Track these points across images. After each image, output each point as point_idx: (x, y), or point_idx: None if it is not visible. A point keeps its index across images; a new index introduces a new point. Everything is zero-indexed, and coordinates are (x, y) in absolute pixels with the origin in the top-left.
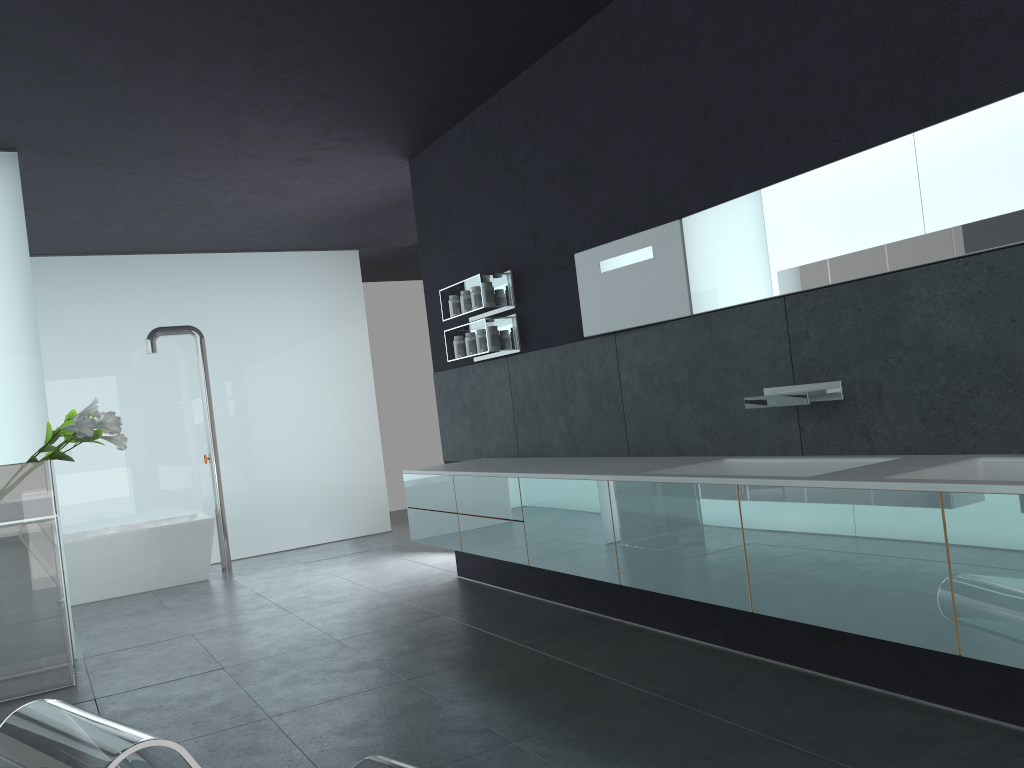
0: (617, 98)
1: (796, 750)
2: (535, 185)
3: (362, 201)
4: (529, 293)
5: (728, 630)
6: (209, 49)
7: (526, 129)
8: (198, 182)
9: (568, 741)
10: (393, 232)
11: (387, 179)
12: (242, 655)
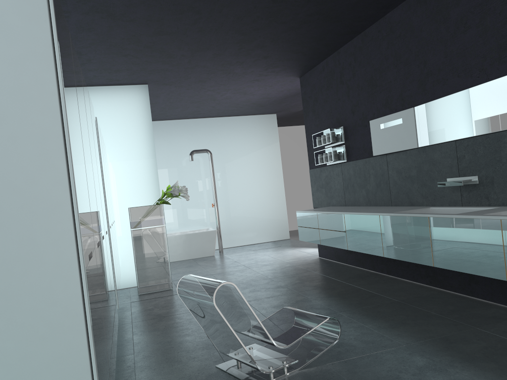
0: (388, 55)
1: (449, 319)
2: (353, 90)
3: (279, 94)
4: (350, 136)
5: (431, 279)
6: (223, 45)
7: (350, 66)
8: (212, 91)
9: (359, 313)
10: (291, 106)
11: (290, 85)
12: (232, 282)
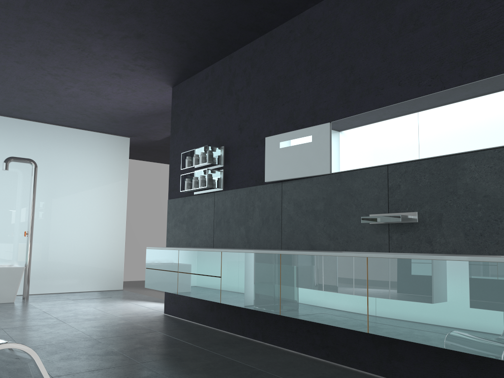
0: (300, 59)
1: None
2: (245, 102)
3: (140, 107)
4: (233, 159)
5: (330, 350)
6: None
7: (244, 73)
8: (54, 76)
9: None
10: (151, 130)
11: (157, 96)
12: (34, 342)
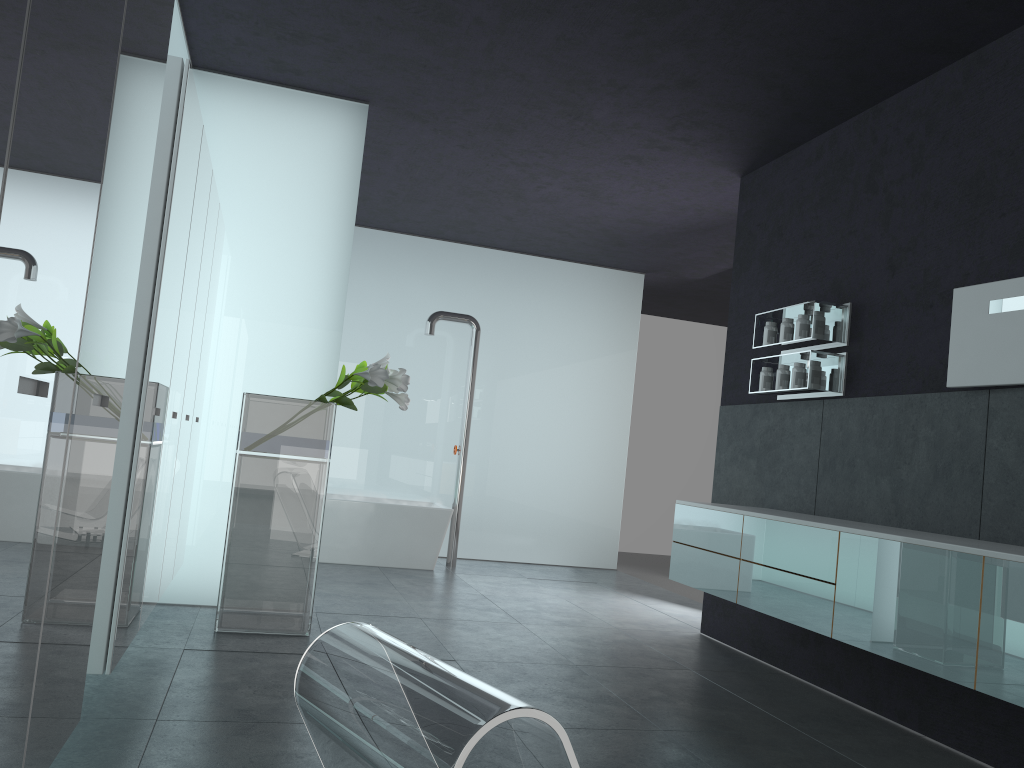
0: None
1: None
2: (907, 209)
3: (672, 218)
4: (871, 331)
5: None
6: (592, 7)
7: (909, 145)
8: (520, 167)
9: None
10: (688, 260)
11: (709, 195)
12: (473, 652)
